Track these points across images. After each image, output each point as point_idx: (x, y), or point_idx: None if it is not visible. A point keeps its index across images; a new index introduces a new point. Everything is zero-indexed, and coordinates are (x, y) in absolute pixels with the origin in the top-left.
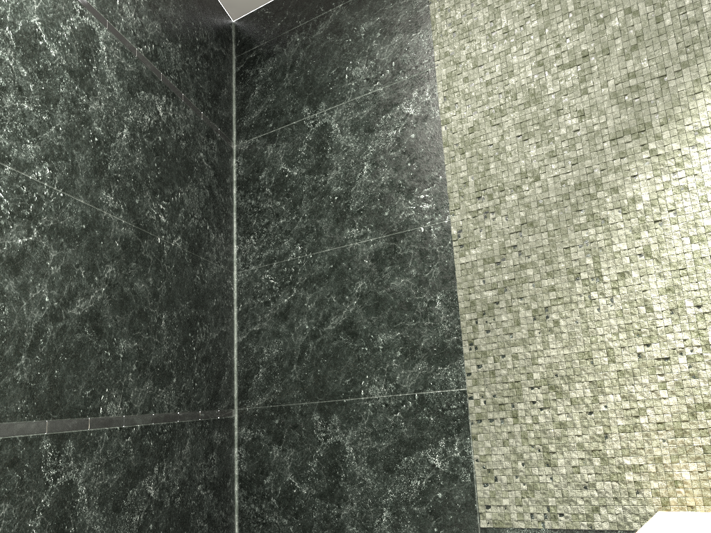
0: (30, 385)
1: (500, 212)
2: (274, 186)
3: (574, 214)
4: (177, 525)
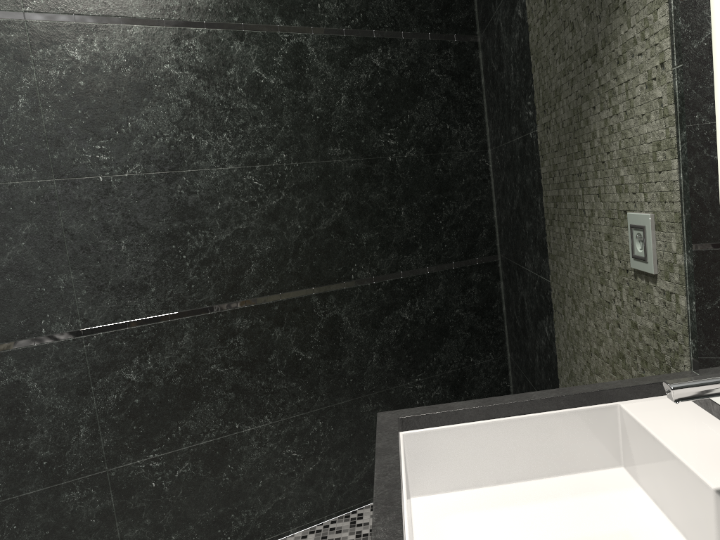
0: (298, 272)
1: (550, 128)
2: (491, 79)
3: (574, 141)
4: (435, 334)
